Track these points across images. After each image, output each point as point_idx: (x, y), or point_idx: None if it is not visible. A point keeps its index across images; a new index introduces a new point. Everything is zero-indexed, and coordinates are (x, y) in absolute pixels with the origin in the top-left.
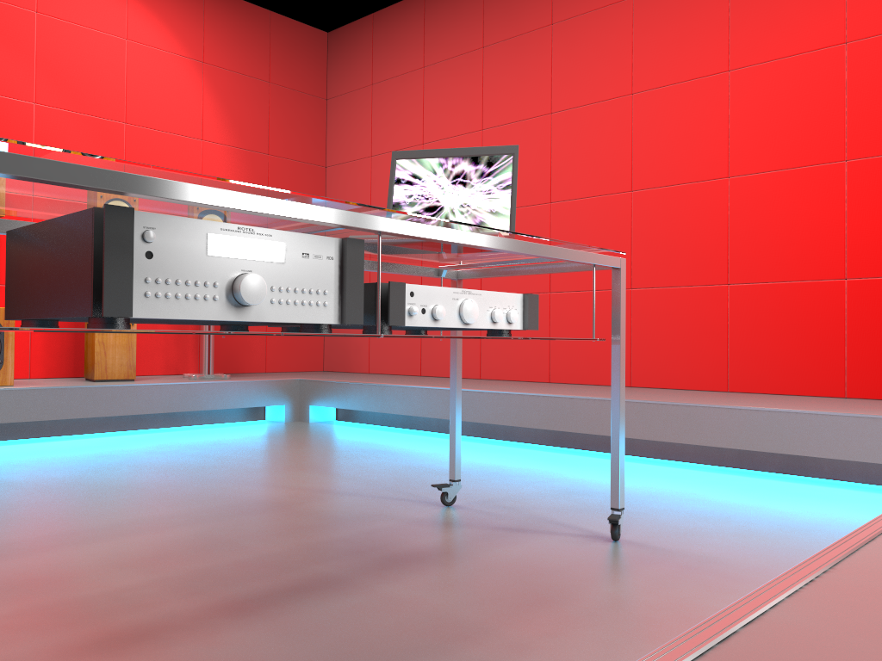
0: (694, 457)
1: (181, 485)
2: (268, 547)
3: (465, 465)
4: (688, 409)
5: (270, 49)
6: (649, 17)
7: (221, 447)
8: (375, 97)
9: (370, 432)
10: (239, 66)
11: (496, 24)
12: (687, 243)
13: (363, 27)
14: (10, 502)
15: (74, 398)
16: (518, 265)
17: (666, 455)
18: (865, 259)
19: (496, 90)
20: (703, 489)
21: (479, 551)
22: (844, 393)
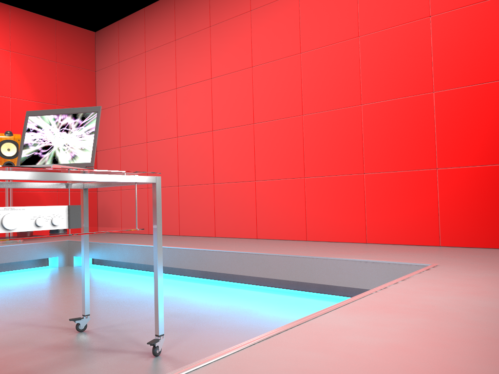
0: (274, 283)
1: None
2: None
3: (132, 296)
4: (263, 256)
5: (56, 42)
6: (259, 22)
7: None
8: (121, 70)
9: (102, 272)
10: (35, 53)
11: (181, 26)
12: (283, 153)
13: (113, 29)
14: None
15: None
16: (197, 168)
17: (260, 283)
18: (373, 162)
19: (183, 65)
20: (258, 308)
21: (56, 371)
22: (366, 240)
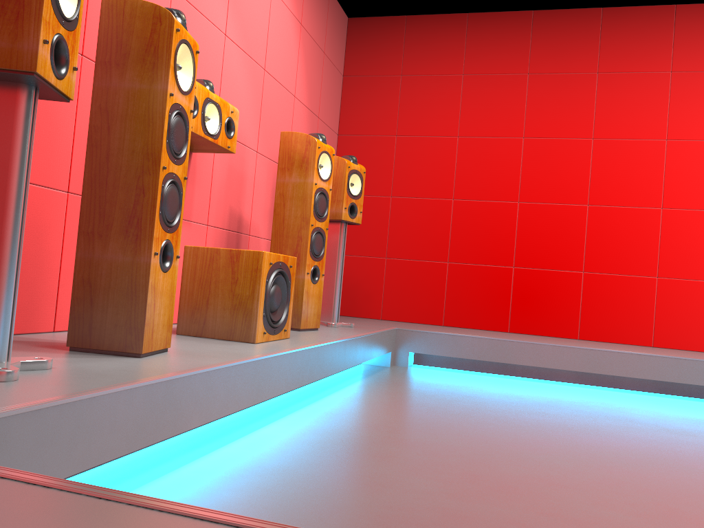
0: None
1: (672, 450)
2: None
3: None
4: None
5: (326, 23)
6: (684, 89)
7: (491, 401)
8: (405, 87)
9: (499, 379)
10: (314, 34)
11: (543, 59)
12: None
13: (394, 25)
14: (670, 481)
15: (340, 351)
16: (553, 248)
17: None
18: None
19: (539, 110)
20: None
21: None
22: None
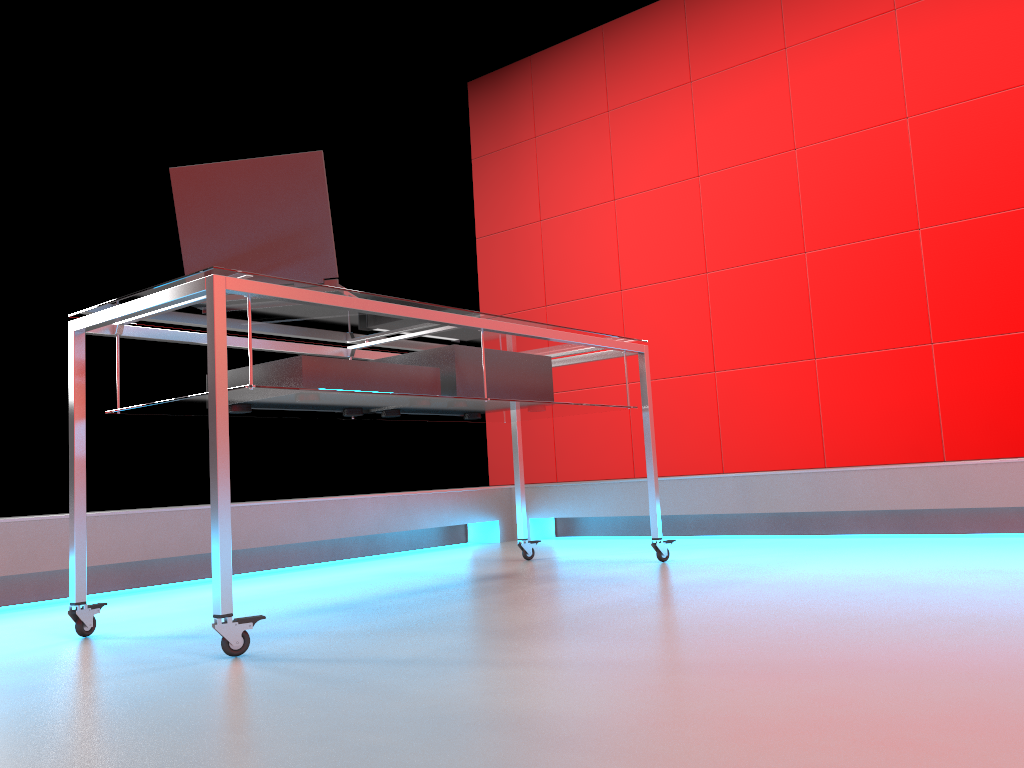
0: None
1: (769, 648)
2: (465, 604)
3: None
4: None
5: None
6: None
7: None
8: None
9: None
10: None
11: None
12: None
13: None
14: (922, 606)
15: None
16: None
17: None
18: None
19: None
20: None
21: None
22: None
